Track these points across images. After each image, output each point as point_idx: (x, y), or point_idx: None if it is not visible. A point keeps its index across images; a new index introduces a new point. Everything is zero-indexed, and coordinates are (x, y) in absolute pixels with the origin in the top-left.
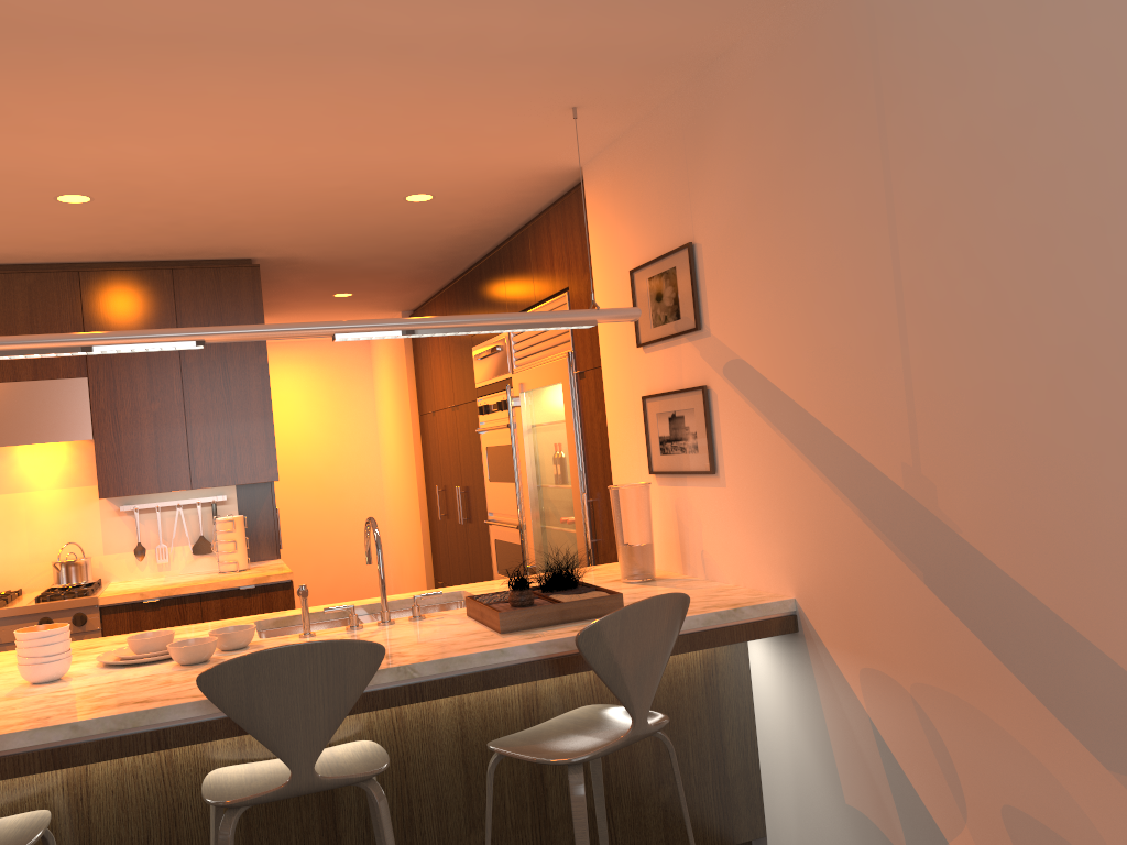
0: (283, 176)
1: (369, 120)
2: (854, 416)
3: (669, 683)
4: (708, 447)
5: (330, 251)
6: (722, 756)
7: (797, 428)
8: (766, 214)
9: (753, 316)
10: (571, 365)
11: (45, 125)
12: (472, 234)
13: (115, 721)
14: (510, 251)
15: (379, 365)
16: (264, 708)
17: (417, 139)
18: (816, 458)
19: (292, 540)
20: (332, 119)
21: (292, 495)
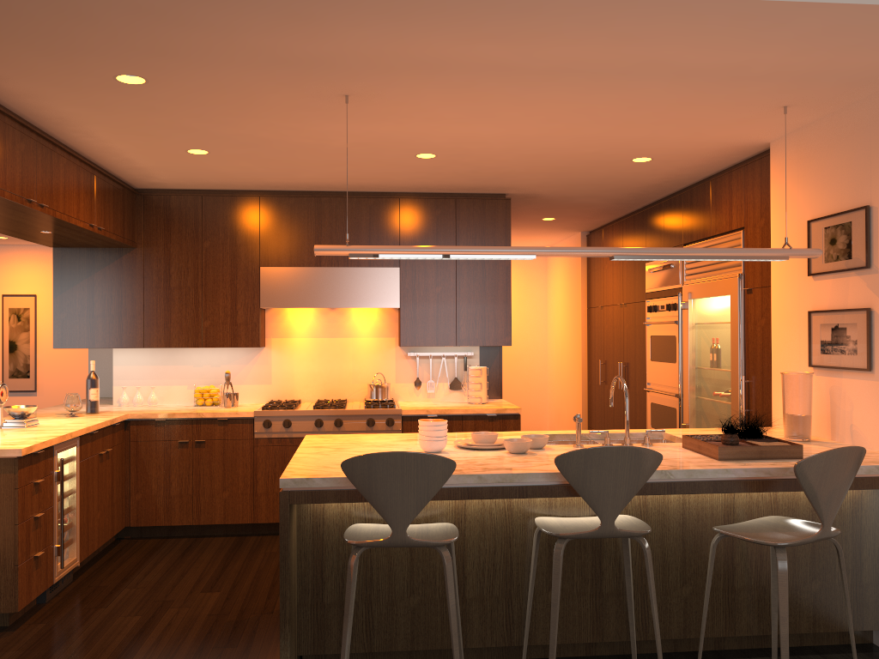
0: (561, 145)
1: (639, 113)
2: None
3: None
4: (867, 351)
5: (559, 191)
6: (859, 568)
7: None
8: None
9: None
10: (740, 283)
11: (442, 116)
12: (663, 183)
13: (500, 477)
14: (690, 196)
15: (554, 269)
16: (592, 481)
17: (663, 124)
18: None
19: None
20: (616, 113)
21: None
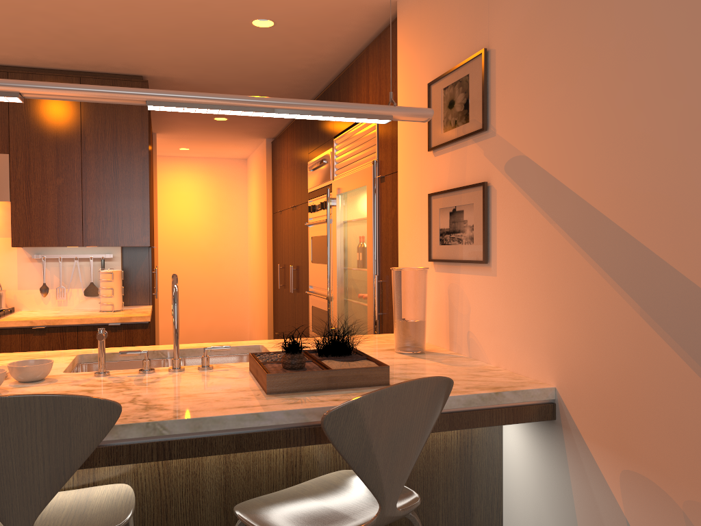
0: None
1: None
2: (647, 208)
3: (427, 451)
4: (483, 238)
5: (202, 74)
6: (469, 520)
7: (577, 221)
8: (566, 6)
9: (541, 112)
10: (375, 171)
11: None
12: (310, 69)
13: None
14: (338, 84)
15: (251, 178)
16: None
17: None
18: (595, 252)
19: (182, 294)
20: None
21: (185, 263)
